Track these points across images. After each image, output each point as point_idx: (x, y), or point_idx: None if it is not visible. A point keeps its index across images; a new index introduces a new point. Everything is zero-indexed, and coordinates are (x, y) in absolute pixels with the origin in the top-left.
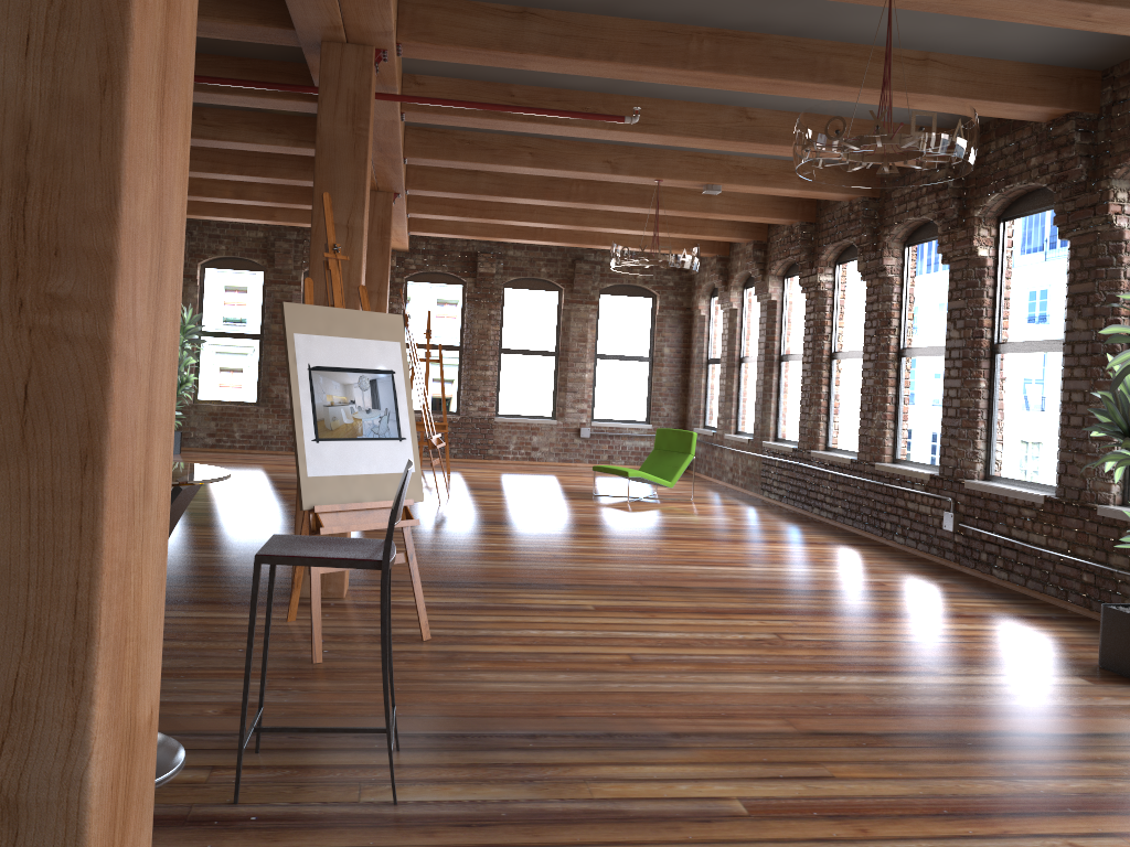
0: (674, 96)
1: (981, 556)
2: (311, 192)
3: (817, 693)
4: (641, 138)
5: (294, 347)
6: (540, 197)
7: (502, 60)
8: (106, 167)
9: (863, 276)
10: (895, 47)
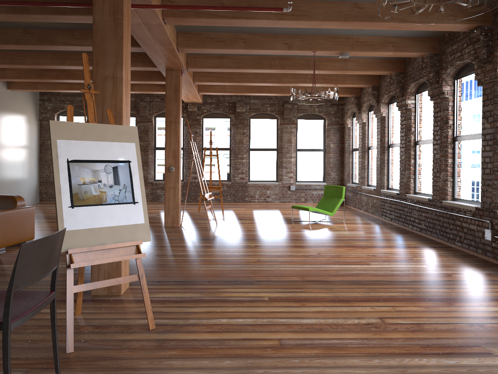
0: None
1: None
2: (146, 74)
3: None
4: (298, 24)
5: (56, 148)
6: (255, 68)
7: None
8: None
9: (431, 98)
10: None
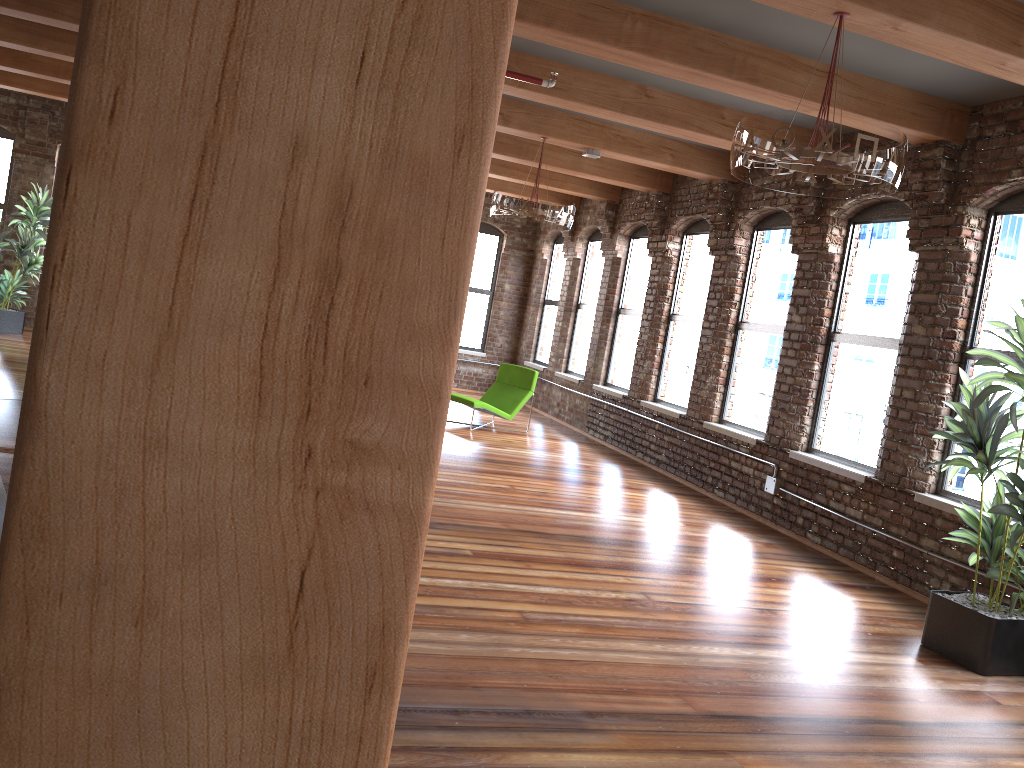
0: (584, 65)
1: (797, 520)
2: None
3: (700, 666)
4: (546, 99)
5: None
6: None
7: None
8: (448, 261)
9: (712, 251)
10: (805, 57)
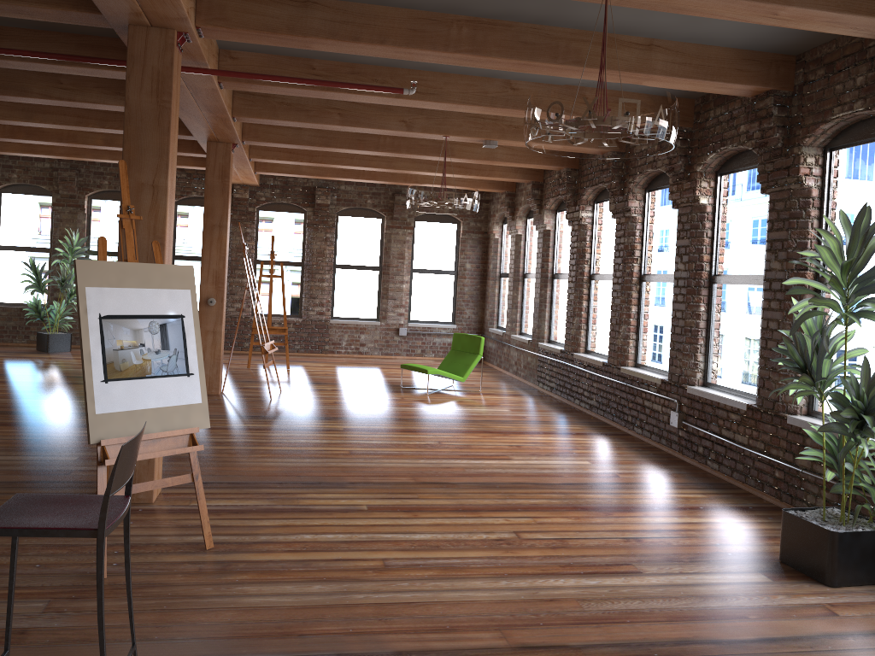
0: (450, 70)
1: (699, 449)
2: None
3: (535, 599)
4: (424, 104)
5: (85, 300)
6: (354, 148)
7: (290, 42)
8: None
9: (613, 214)
10: (625, 35)
